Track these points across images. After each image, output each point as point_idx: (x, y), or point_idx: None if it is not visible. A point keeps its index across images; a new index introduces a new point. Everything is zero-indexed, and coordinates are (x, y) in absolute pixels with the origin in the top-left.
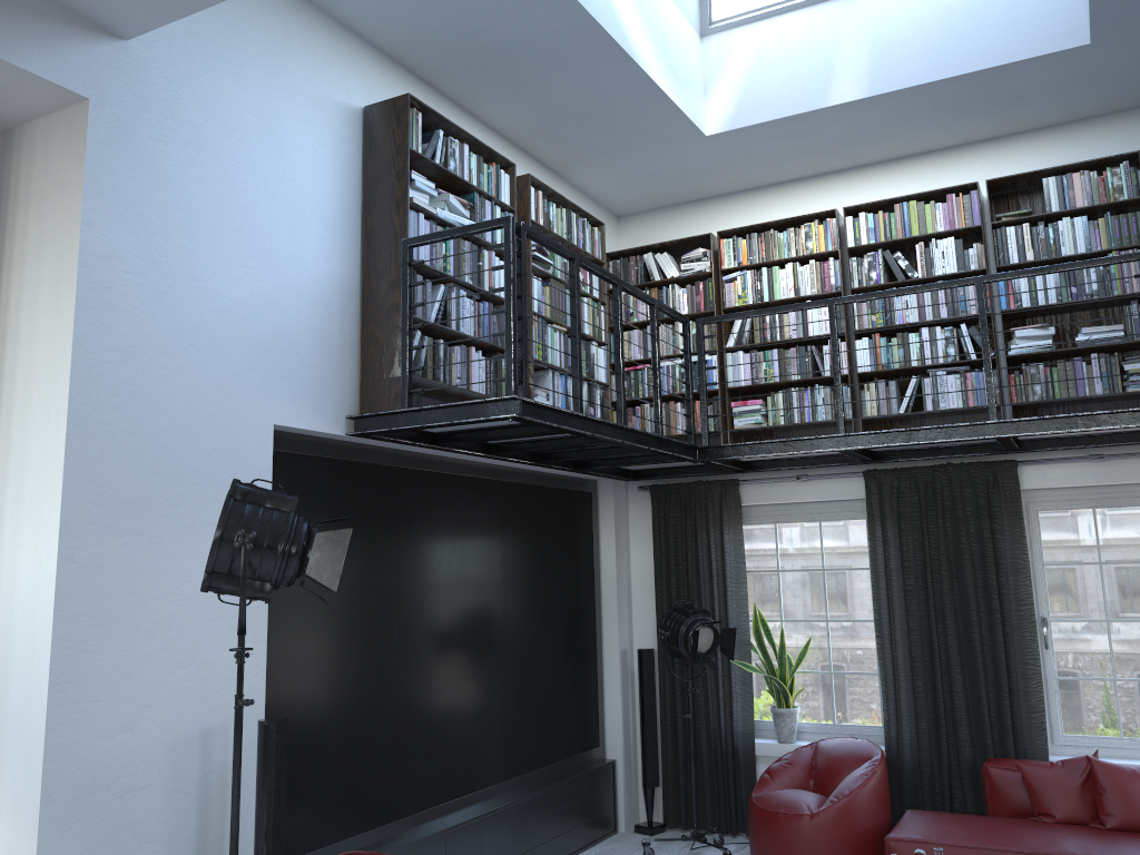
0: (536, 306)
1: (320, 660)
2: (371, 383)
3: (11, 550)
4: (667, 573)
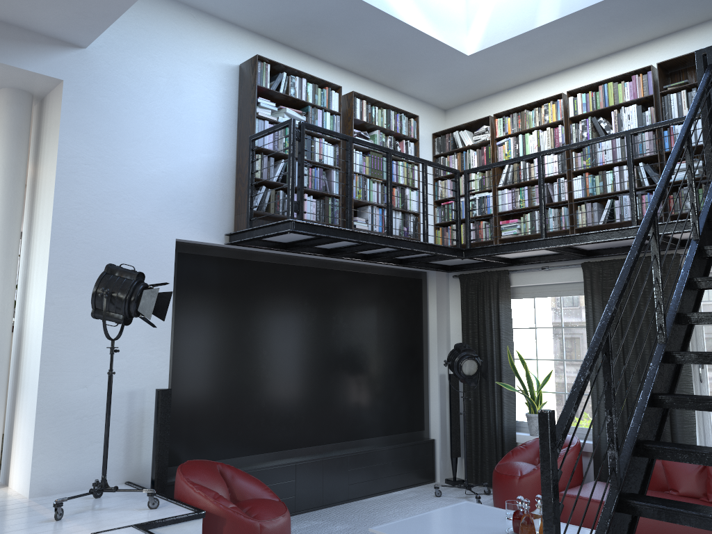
0: (357, 168)
1: (211, 363)
2: (238, 216)
3: (34, 299)
4: (467, 328)
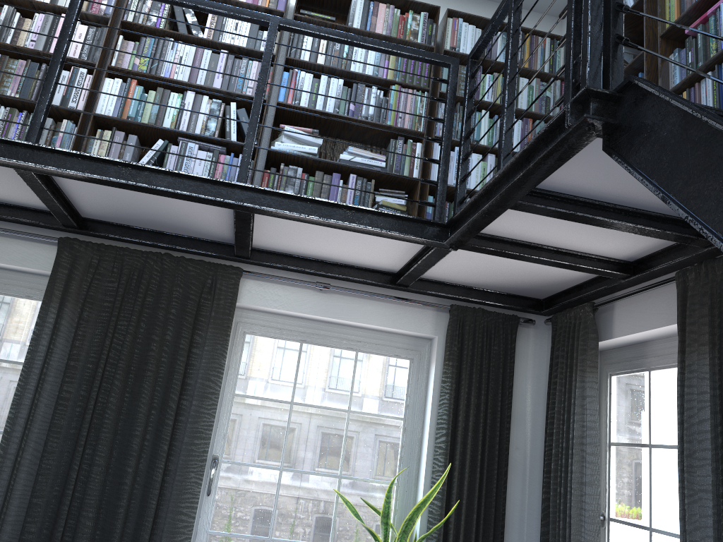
0: None
1: None
2: None
3: None
4: None
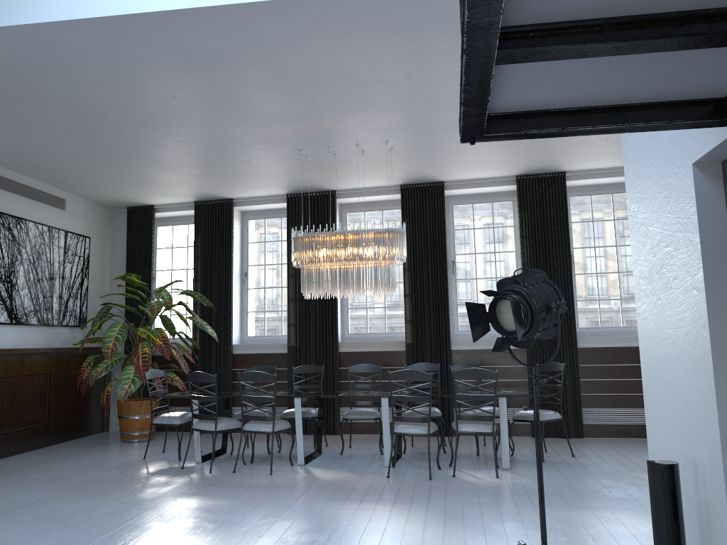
0: None
1: None
2: None
3: None
4: None
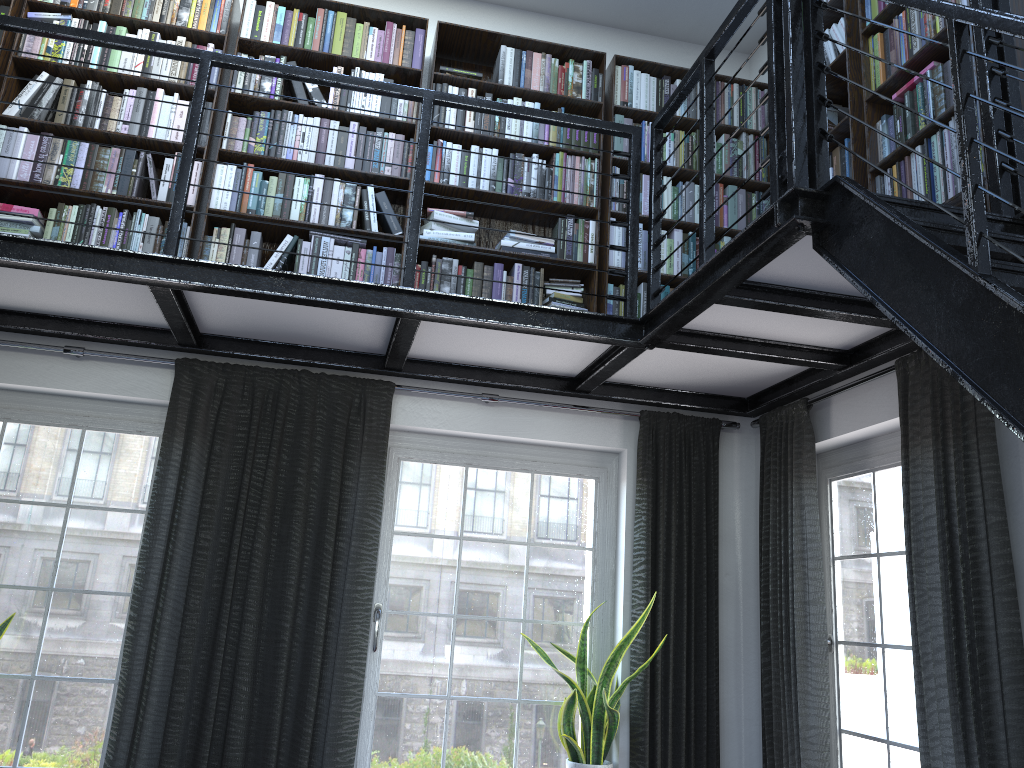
0: None
1: None
2: None
3: None
4: None
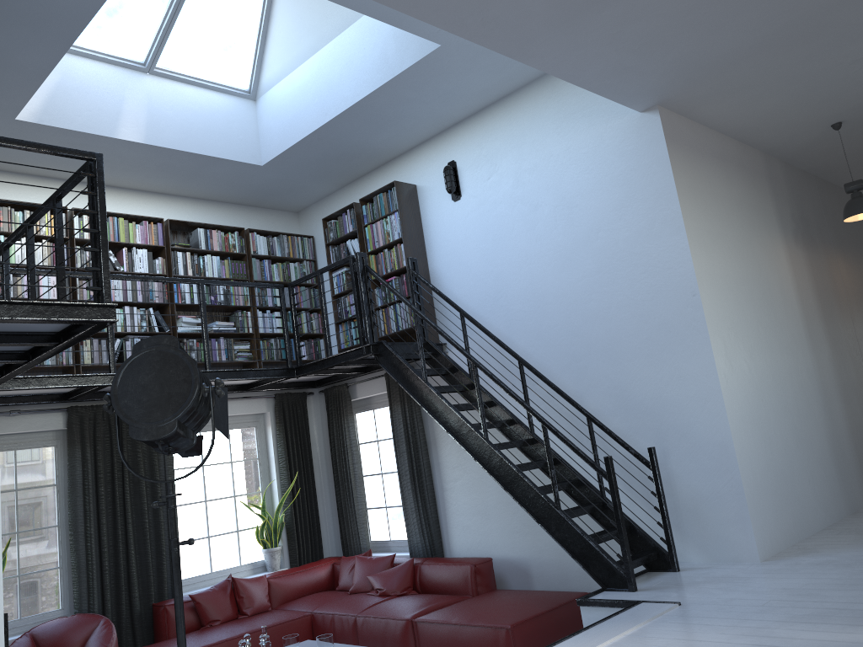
0: None
1: None
2: None
3: None
4: None
